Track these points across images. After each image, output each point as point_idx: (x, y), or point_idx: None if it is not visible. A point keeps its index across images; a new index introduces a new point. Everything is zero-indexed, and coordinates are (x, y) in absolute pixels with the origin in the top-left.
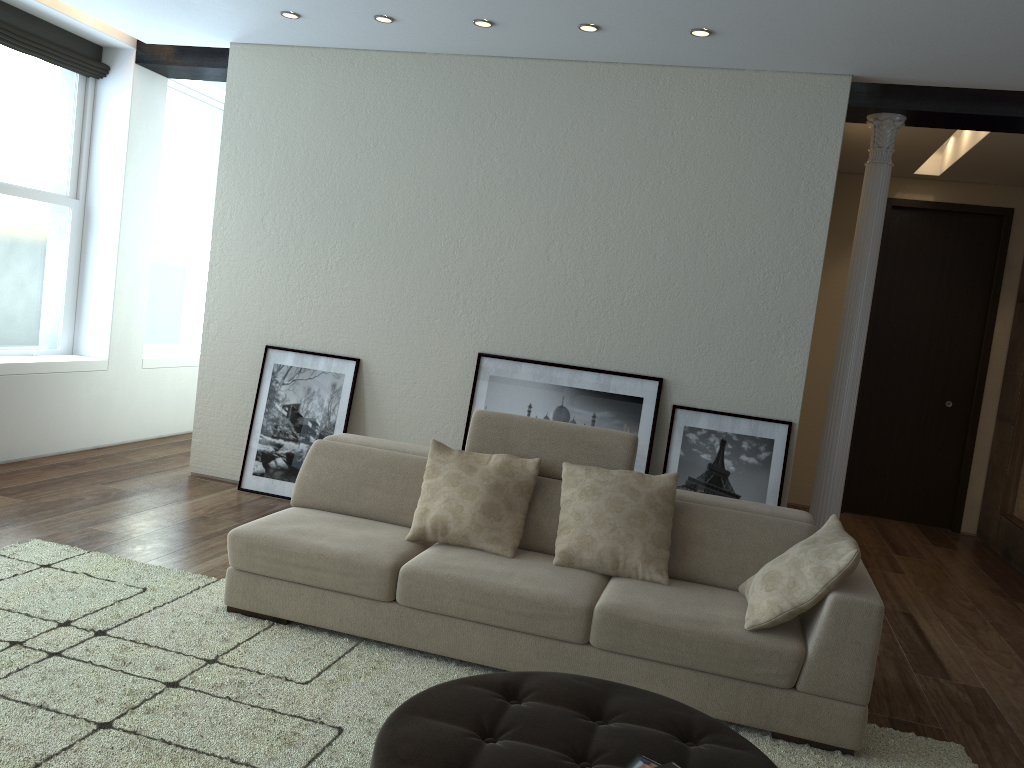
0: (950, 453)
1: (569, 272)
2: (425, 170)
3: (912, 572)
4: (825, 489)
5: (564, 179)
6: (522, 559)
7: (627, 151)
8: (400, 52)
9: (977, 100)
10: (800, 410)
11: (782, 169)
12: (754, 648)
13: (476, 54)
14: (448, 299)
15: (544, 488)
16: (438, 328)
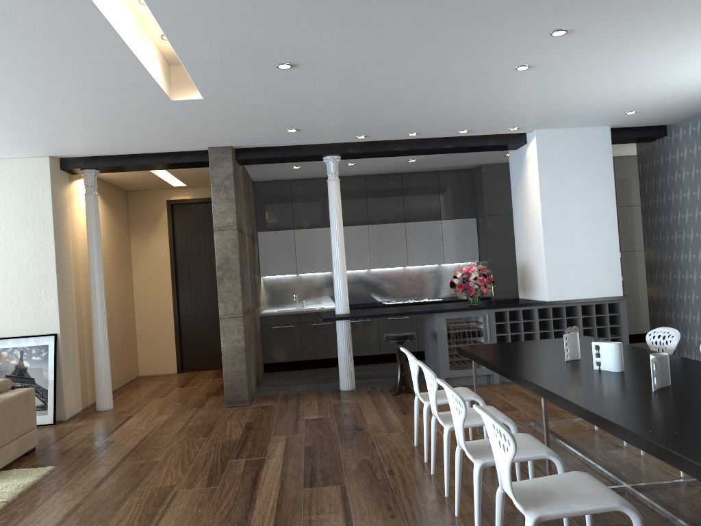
0: None
1: None
2: None
3: (172, 395)
4: (97, 363)
5: None
6: None
7: None
8: None
9: (122, 159)
10: (60, 326)
11: (24, 206)
12: None
13: None
14: None
15: None
16: None
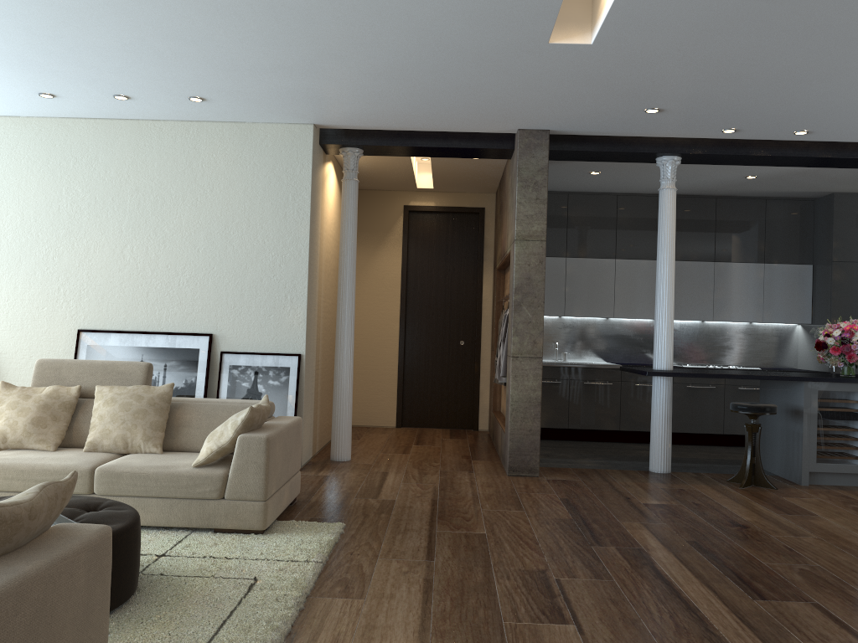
0: (467, 376)
1: (140, 266)
2: (27, 200)
3: (415, 452)
4: (339, 399)
5: (130, 201)
6: (62, 451)
7: (173, 179)
8: (1, 116)
9: (399, 137)
10: (305, 345)
11: (276, 186)
12: (195, 476)
13: (58, 116)
14: (52, 292)
15: (85, 405)
16: (46, 314)
